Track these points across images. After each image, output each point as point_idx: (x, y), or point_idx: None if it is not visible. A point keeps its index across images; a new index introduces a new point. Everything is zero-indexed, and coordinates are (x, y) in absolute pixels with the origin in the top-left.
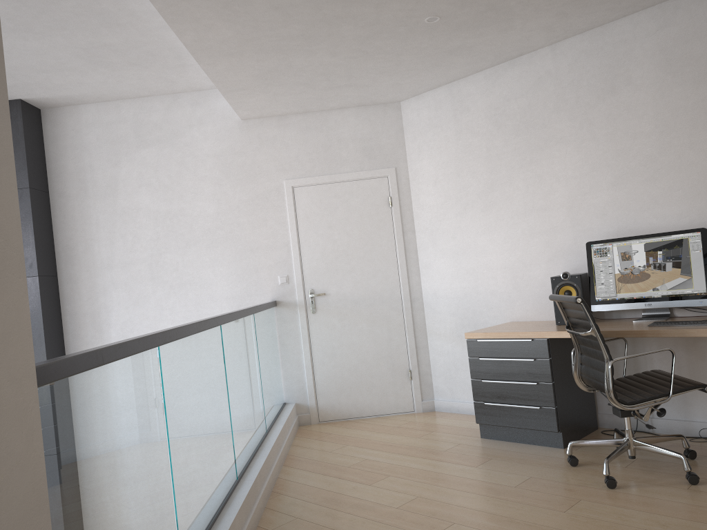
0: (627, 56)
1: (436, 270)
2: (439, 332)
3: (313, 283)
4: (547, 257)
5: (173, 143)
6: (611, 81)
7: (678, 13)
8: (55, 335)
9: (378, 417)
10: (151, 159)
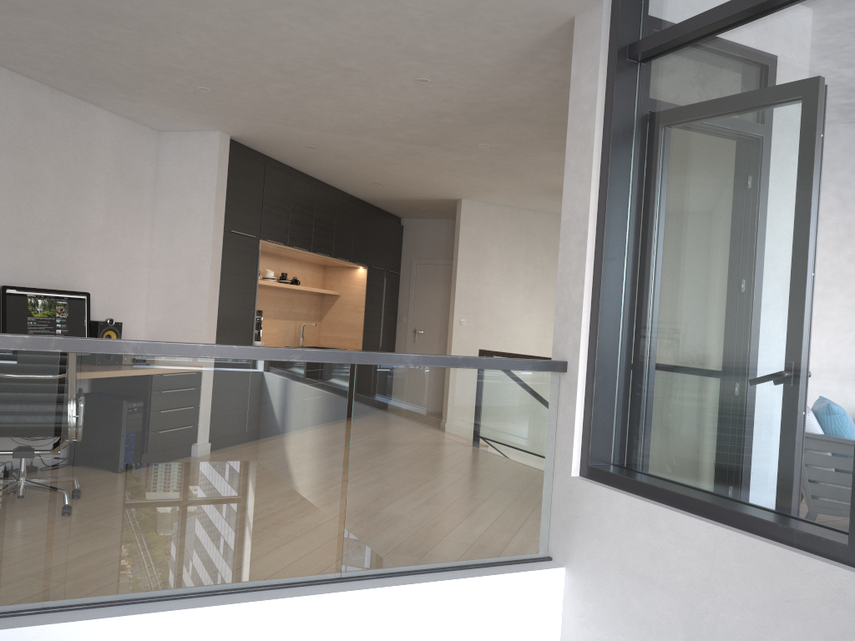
0: None
1: None
2: None
3: None
4: None
5: None
6: None
7: None
8: None
9: None
10: None
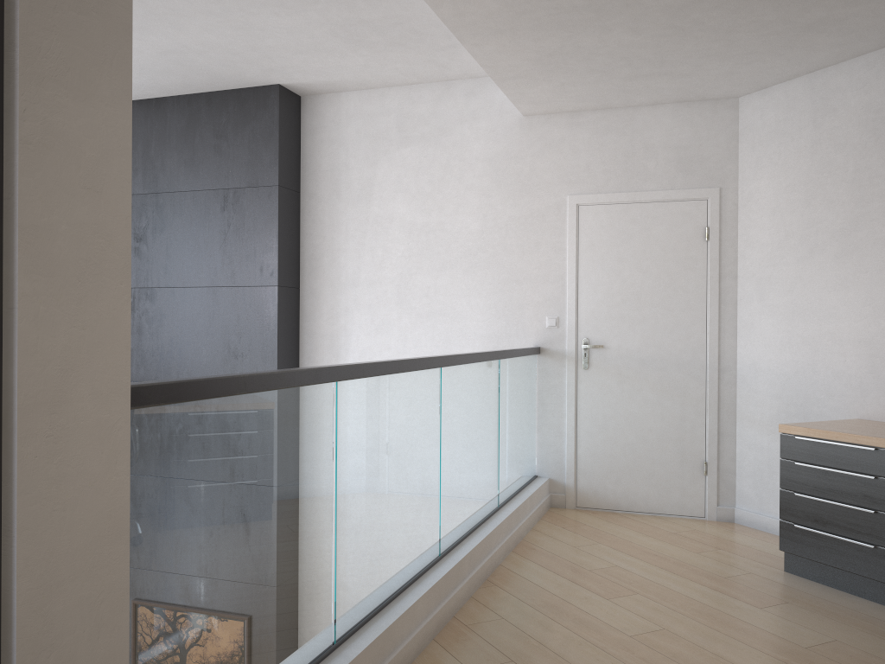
0: None
1: (760, 334)
2: (753, 418)
3: (589, 331)
4: None
5: (439, 141)
6: None
7: None
8: (290, 355)
9: (654, 516)
10: (412, 160)
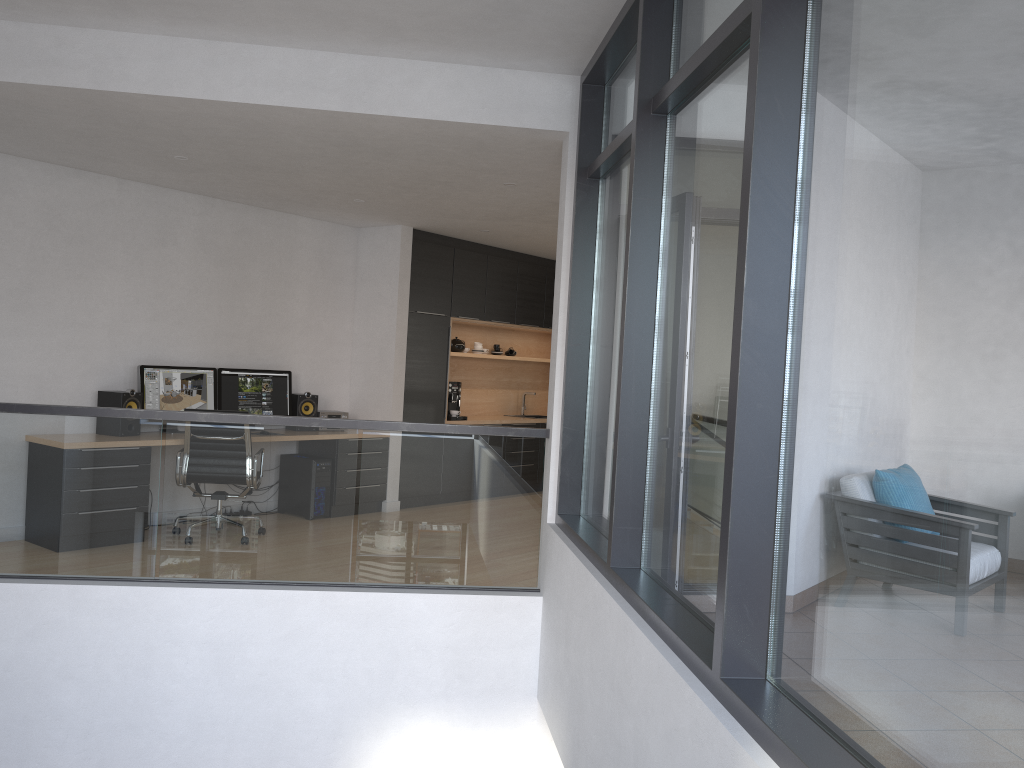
0: (178, 222)
1: None
2: None
3: None
4: (81, 371)
5: None
6: (163, 235)
7: (214, 209)
8: None
9: None
10: None
